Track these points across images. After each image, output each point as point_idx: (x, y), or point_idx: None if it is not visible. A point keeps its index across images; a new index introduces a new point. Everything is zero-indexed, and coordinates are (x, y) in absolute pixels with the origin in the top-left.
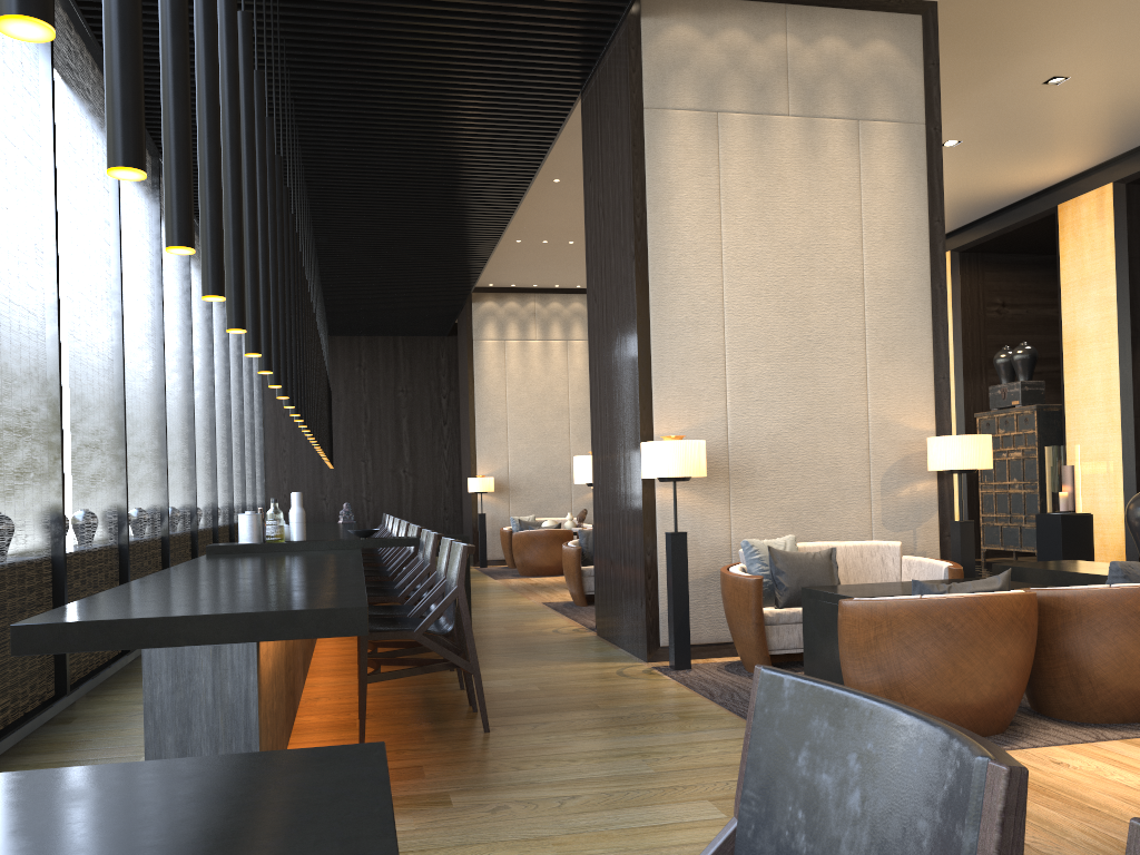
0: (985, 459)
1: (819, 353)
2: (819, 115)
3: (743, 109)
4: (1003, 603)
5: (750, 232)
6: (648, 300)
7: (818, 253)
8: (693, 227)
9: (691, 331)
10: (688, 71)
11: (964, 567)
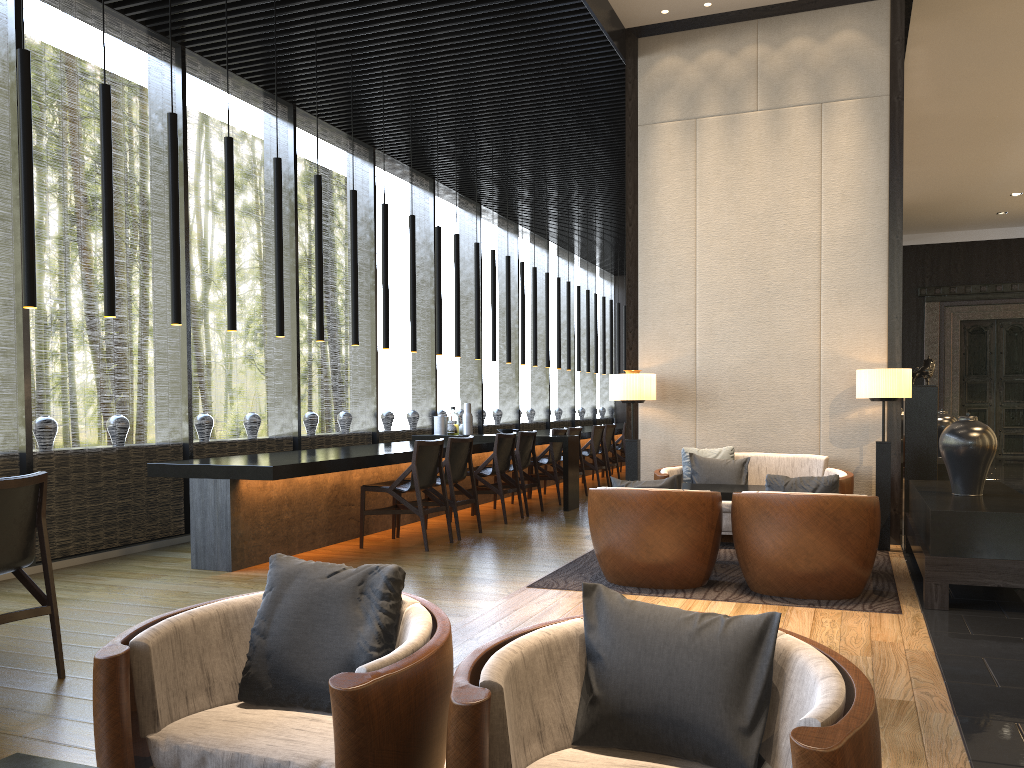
0: (892, 389)
1: (777, 301)
2: (785, 105)
3: (717, 113)
4: (648, 496)
5: (720, 209)
6: (637, 269)
7: (779, 220)
8: (672, 211)
9: (669, 290)
10: (673, 91)
11: (879, 480)
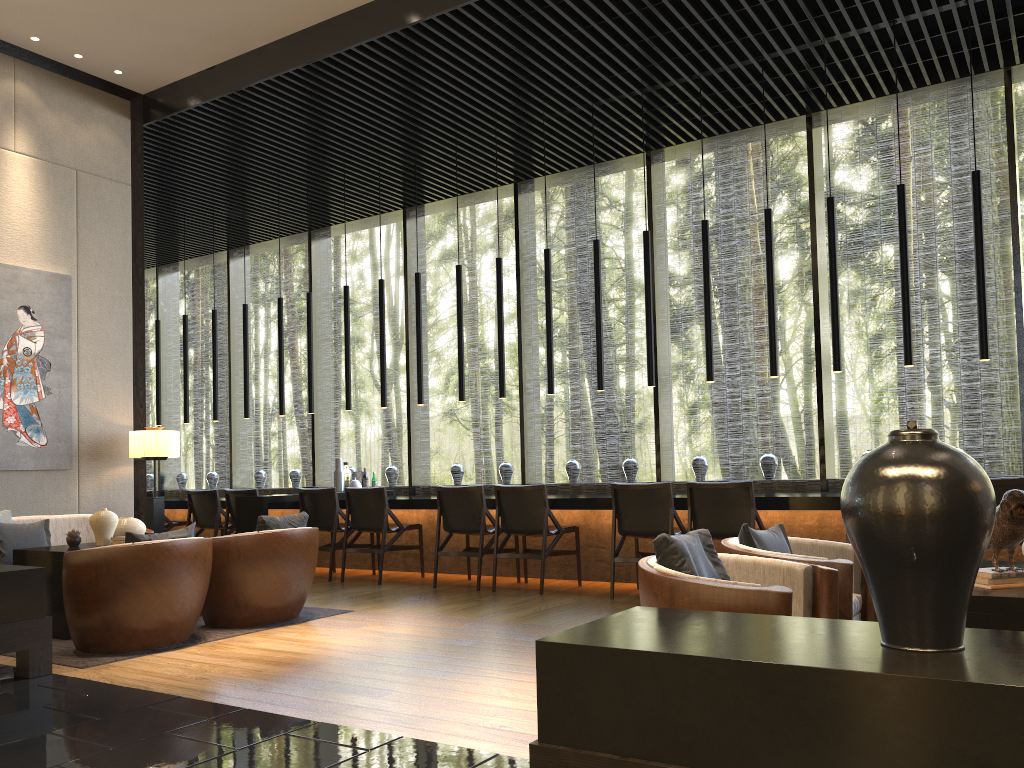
0: None
1: None
2: None
3: None
4: None
5: None
6: None
7: None
8: None
9: None
10: None
11: None
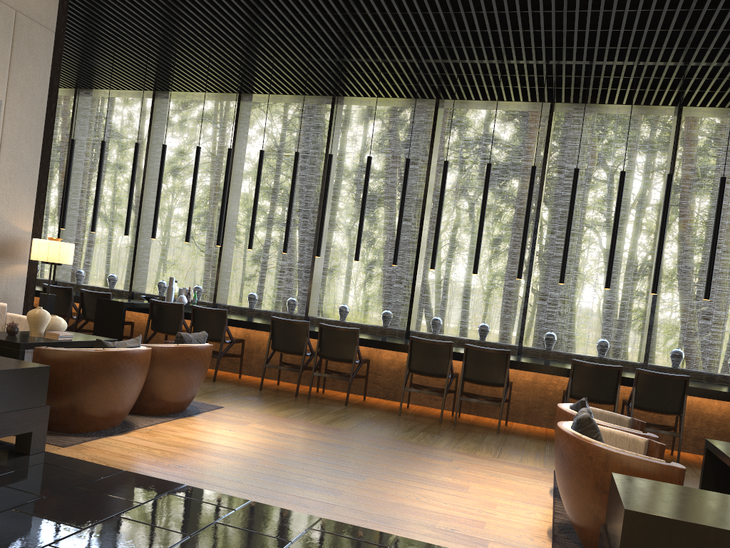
0: None
1: None
2: None
3: None
4: None
5: None
6: None
7: None
8: None
9: None
10: None
11: None
